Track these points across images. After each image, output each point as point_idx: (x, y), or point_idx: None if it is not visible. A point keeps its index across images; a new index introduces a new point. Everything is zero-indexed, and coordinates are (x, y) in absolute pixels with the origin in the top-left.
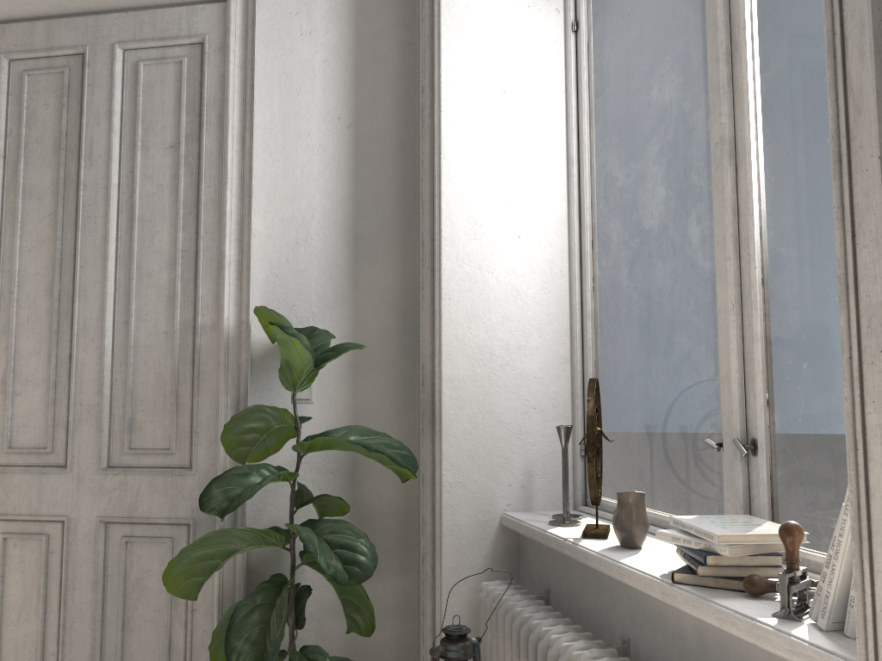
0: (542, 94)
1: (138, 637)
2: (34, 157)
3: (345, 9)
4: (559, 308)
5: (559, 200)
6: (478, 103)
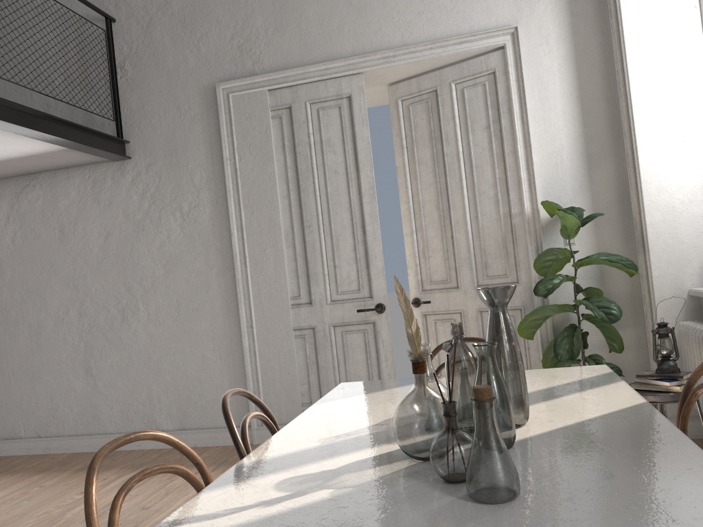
0: (689, 58)
1: None
2: (420, 145)
3: (566, 33)
4: None
5: None
6: (650, 74)
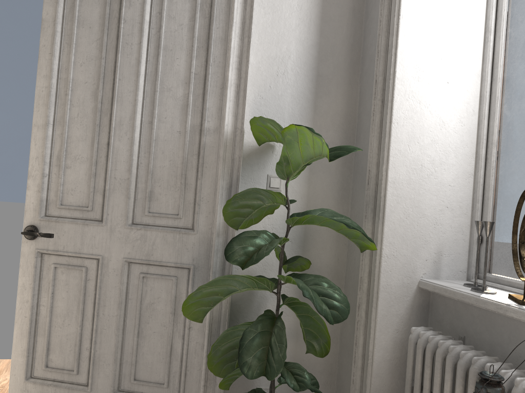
0: None
1: (148, 342)
2: None
3: None
4: (469, 137)
5: (476, 58)
6: None
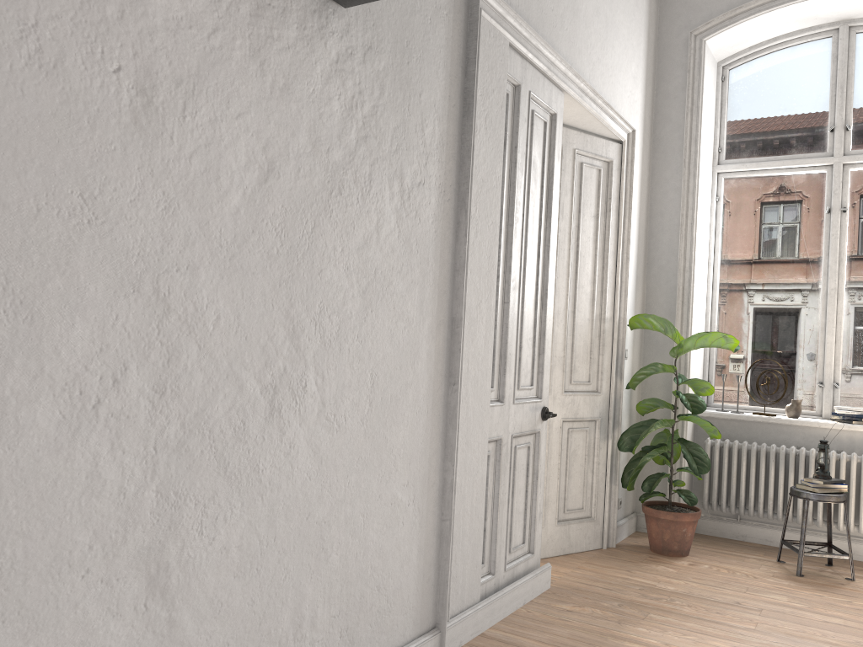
0: (707, 226)
1: (573, 480)
2: None
3: (640, 156)
4: (703, 322)
5: (706, 275)
6: (700, 229)
